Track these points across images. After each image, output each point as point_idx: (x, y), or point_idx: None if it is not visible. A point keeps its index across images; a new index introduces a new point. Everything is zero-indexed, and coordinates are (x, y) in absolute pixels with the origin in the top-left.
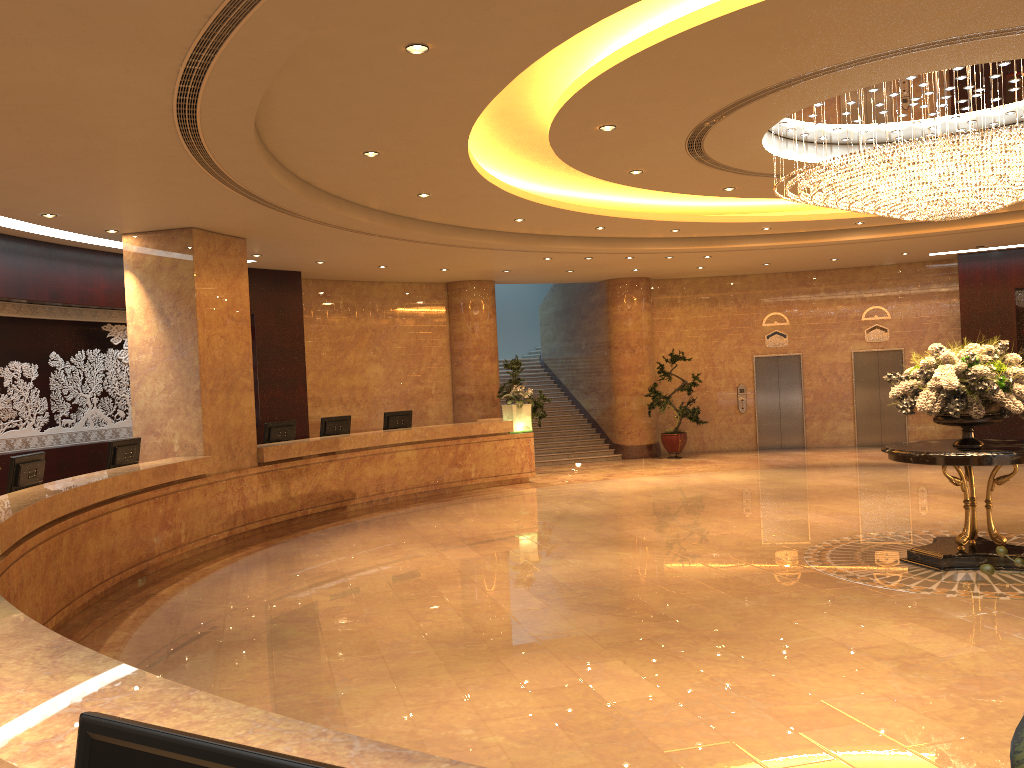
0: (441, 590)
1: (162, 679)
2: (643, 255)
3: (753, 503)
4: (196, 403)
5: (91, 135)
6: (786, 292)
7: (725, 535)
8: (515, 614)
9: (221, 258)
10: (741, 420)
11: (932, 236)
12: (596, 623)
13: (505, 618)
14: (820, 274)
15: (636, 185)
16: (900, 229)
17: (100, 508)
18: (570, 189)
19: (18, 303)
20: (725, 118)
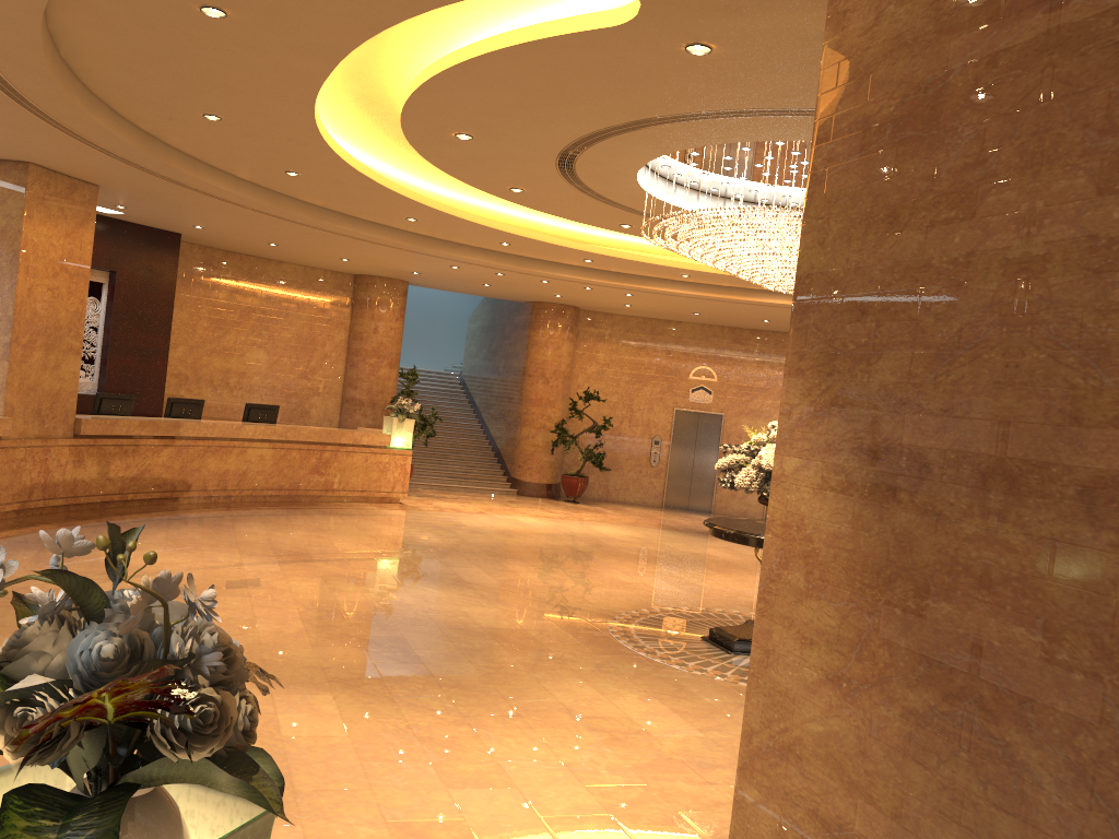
0: None
1: None
2: (559, 281)
3: (609, 560)
4: (3, 357)
5: None
6: (719, 347)
7: (552, 587)
8: (264, 634)
9: (63, 202)
10: (651, 474)
11: None
12: (340, 655)
13: (250, 637)
14: (757, 334)
15: (524, 204)
16: None
17: None
18: (471, 196)
19: None
20: (587, 149)
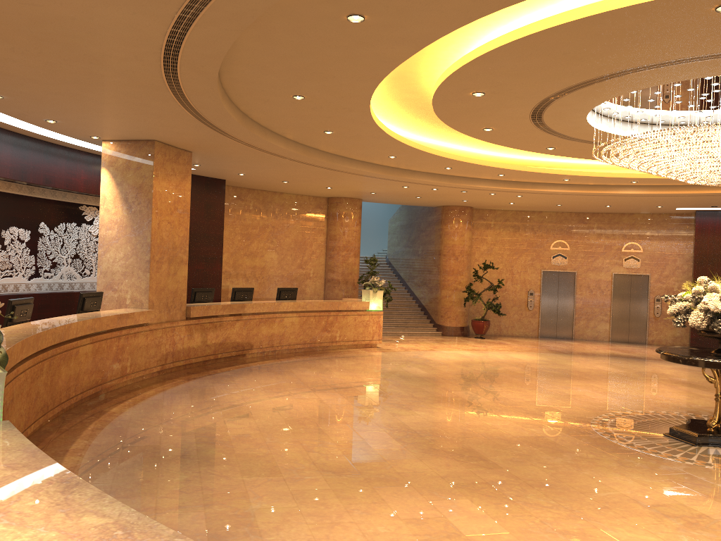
0: (323, 427)
1: (166, 528)
2: (474, 190)
3: (544, 378)
4: (146, 270)
5: (95, 62)
6: (569, 226)
7: (528, 402)
8: (381, 452)
9: (173, 165)
10: (529, 315)
11: (684, 196)
12: (444, 466)
13: (374, 455)
14: (595, 215)
15: (484, 139)
16: (662, 189)
17: (72, 343)
18: (431, 138)
19: (20, 184)
20: (567, 95)
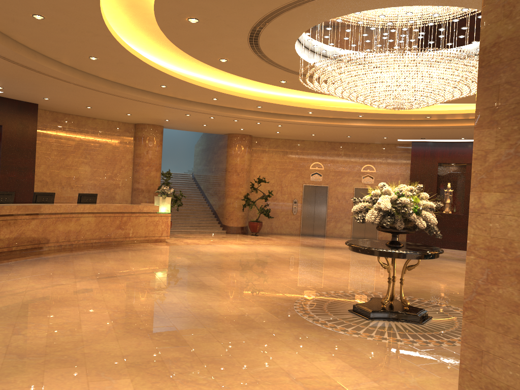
0: (52, 310)
1: None
2: (243, 120)
3: (282, 266)
4: None
5: None
6: (324, 152)
7: (256, 285)
8: (86, 333)
9: None
10: (293, 218)
11: (398, 128)
12: (135, 345)
13: (76, 336)
14: (342, 144)
15: (227, 70)
16: (382, 122)
17: None
18: (195, 72)
19: None
20: (268, 25)
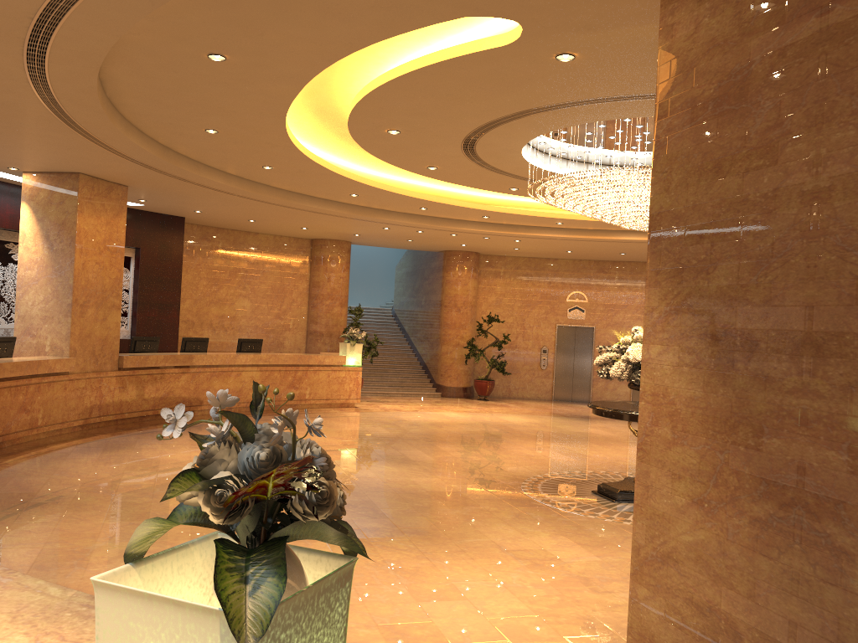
0: None
1: None
2: (464, 234)
3: (516, 440)
4: (67, 314)
5: None
6: (588, 276)
7: (475, 461)
8: None
9: (103, 200)
10: (542, 375)
11: None
12: None
13: None
14: (616, 264)
15: (437, 178)
16: None
17: None
18: (397, 175)
19: None
20: (484, 135)
